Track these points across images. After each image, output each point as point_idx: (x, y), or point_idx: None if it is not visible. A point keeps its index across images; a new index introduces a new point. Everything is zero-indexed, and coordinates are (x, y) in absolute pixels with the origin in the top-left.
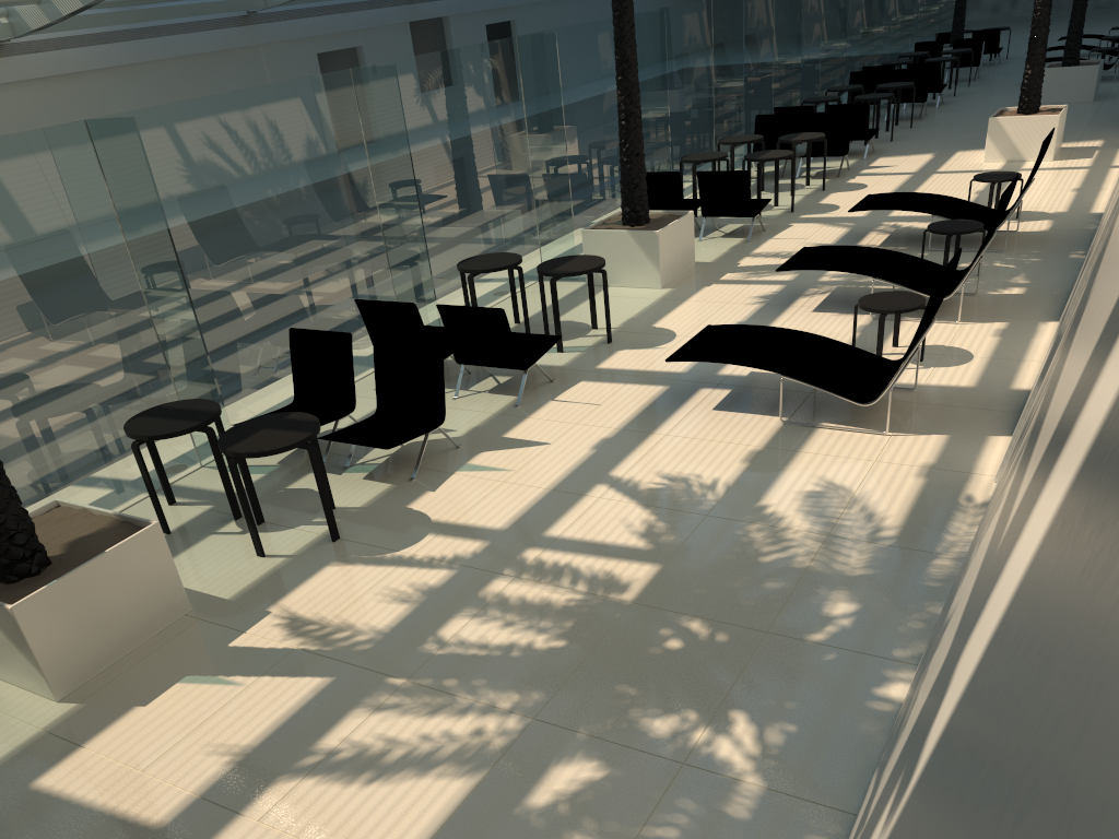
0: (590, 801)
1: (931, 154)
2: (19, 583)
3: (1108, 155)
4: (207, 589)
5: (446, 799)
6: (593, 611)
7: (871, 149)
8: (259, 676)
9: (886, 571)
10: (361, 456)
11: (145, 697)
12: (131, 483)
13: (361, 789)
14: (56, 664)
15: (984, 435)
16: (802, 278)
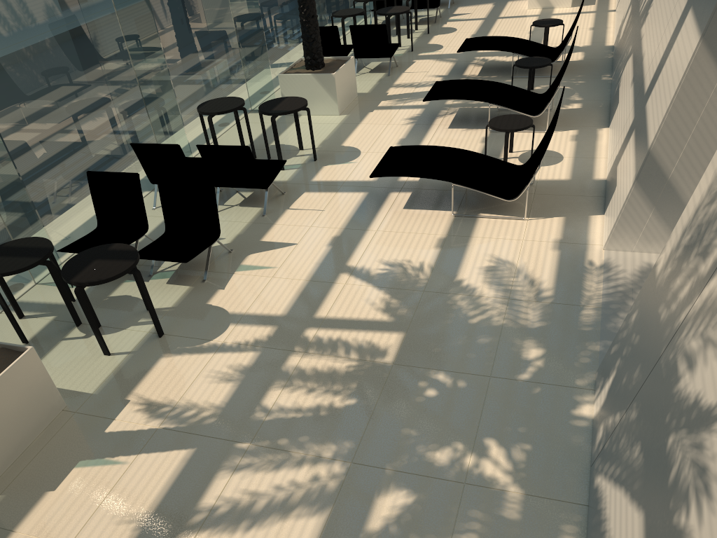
0: (410, 521)
1: (492, 4)
2: None
3: (604, 2)
4: (73, 387)
5: (308, 534)
6: (368, 373)
7: (451, 0)
8: (137, 454)
9: (554, 322)
10: (159, 265)
11: (52, 483)
12: None
13: (243, 535)
14: None
15: (586, 215)
16: (434, 102)
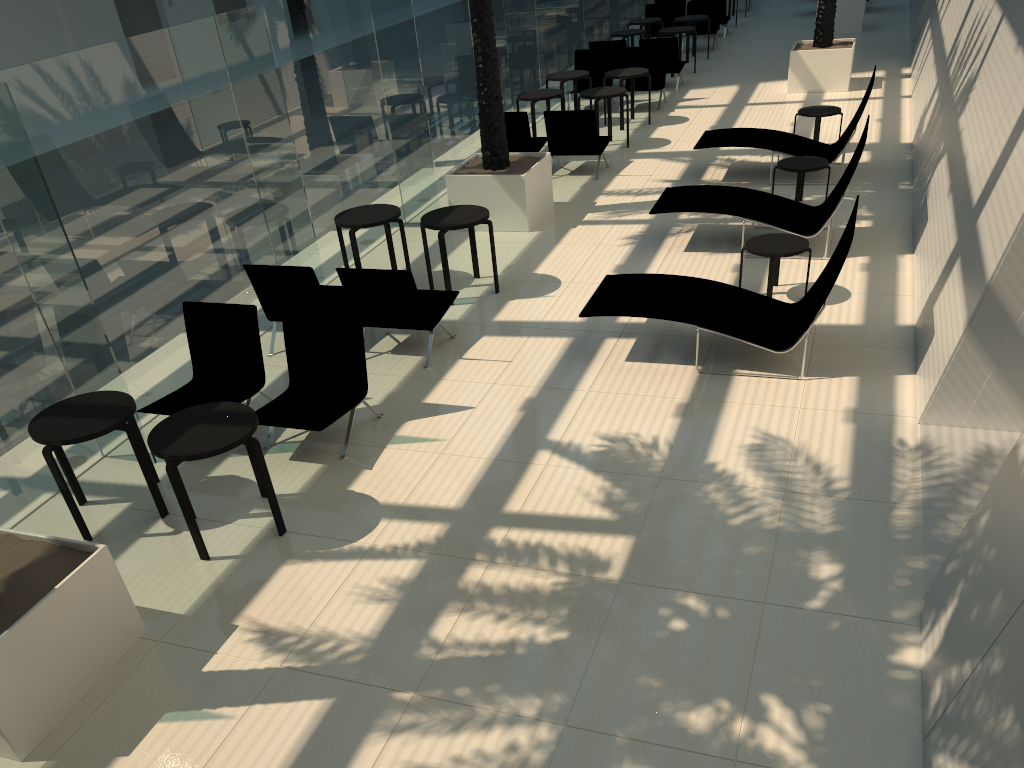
0: None
1: (736, 86)
2: None
3: (895, 85)
4: (156, 604)
5: None
6: (584, 594)
7: (679, 81)
8: (249, 705)
9: (854, 526)
10: (278, 433)
11: (125, 744)
12: (33, 485)
13: None
14: (16, 722)
15: (890, 374)
16: (662, 216)
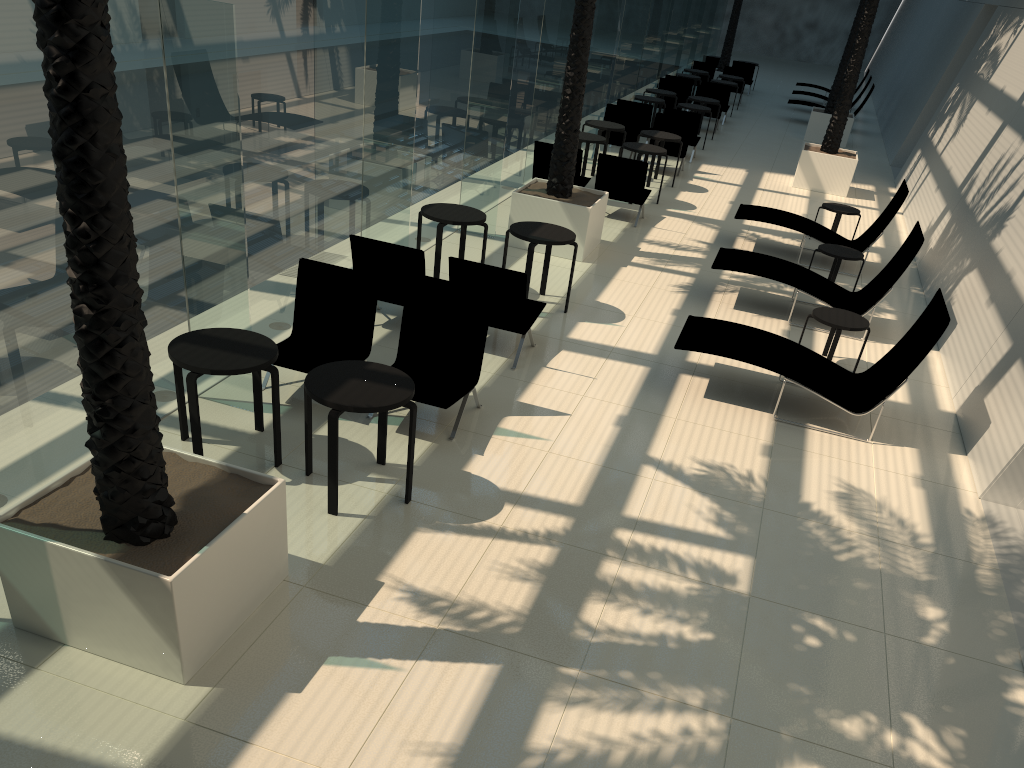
0: None
1: (744, 170)
2: (152, 546)
3: (886, 201)
4: (291, 549)
5: None
6: (719, 602)
7: (690, 153)
8: (415, 660)
9: (946, 578)
10: None
11: (294, 681)
12: None
13: None
14: (191, 642)
15: (944, 452)
16: (705, 273)
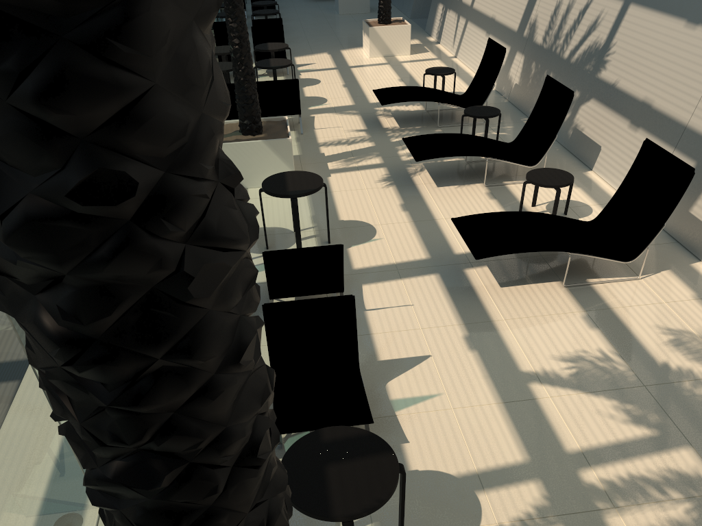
0: None
1: (326, 53)
2: None
3: (436, 49)
4: None
5: None
6: None
7: None
8: None
9: None
10: None
11: None
12: None
13: None
14: None
15: (686, 264)
16: (388, 159)
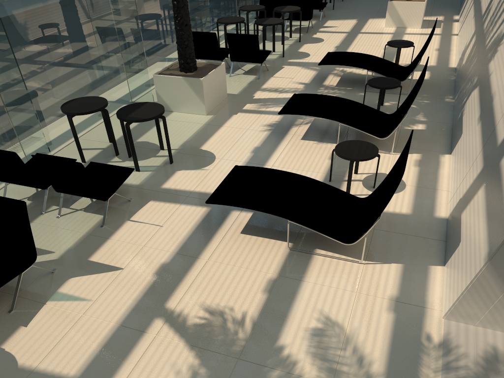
0: None
1: (356, 20)
2: None
3: (448, 26)
4: None
5: None
6: None
7: (323, 14)
8: None
9: None
10: None
11: None
12: None
13: None
14: None
15: (426, 264)
16: None
